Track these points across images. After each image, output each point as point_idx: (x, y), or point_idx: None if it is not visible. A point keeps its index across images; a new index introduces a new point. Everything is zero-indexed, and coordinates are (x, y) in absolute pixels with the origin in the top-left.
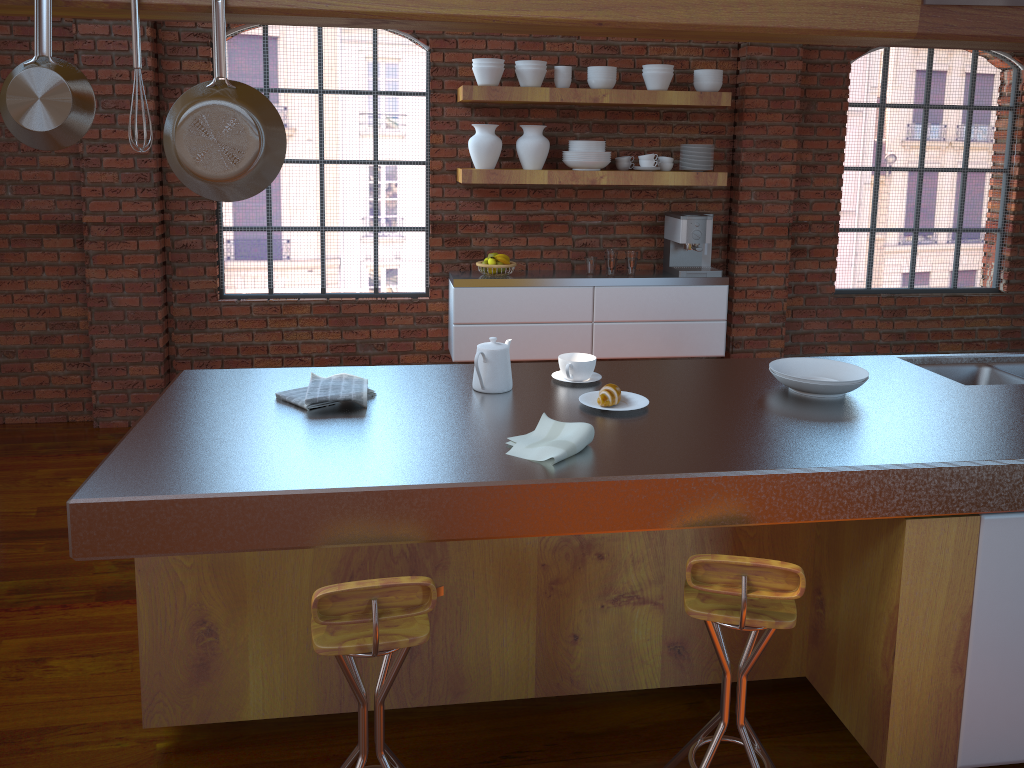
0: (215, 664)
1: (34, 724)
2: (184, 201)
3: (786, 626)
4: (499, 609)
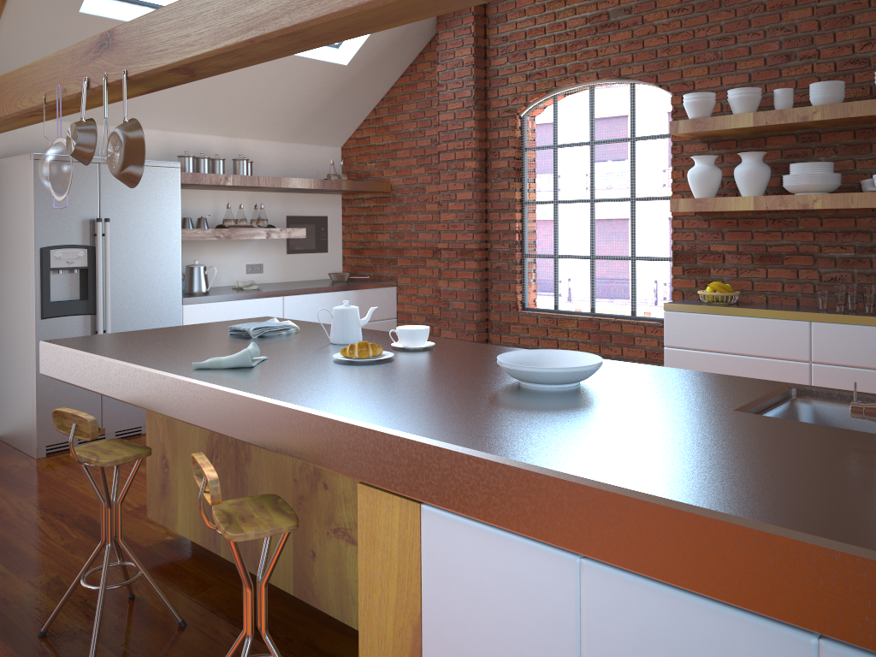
0: (167, 487)
1: None
2: (498, 234)
3: (227, 537)
4: None
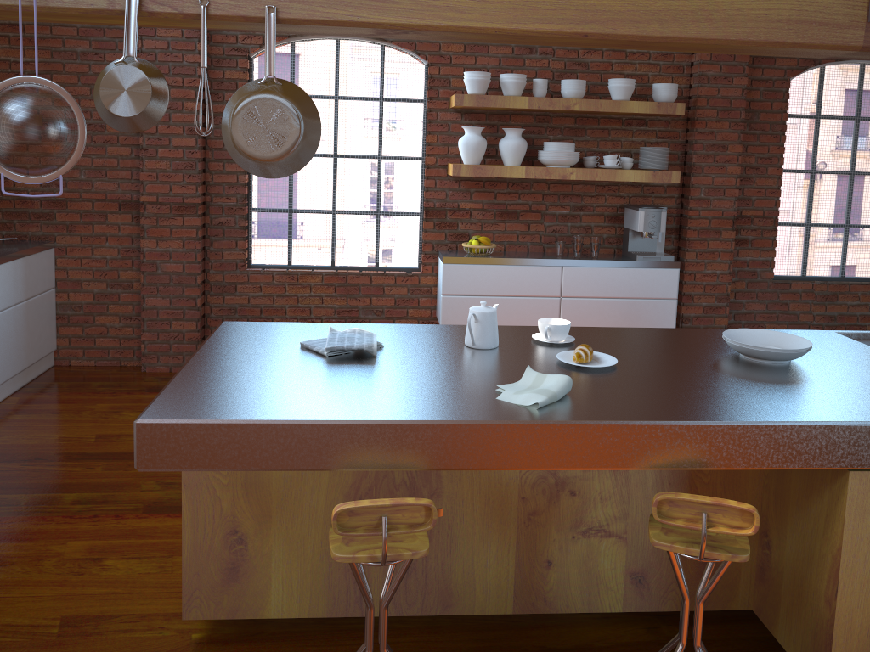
0: (244, 568)
1: (92, 612)
2: (222, 186)
3: (741, 560)
4: (484, 535)
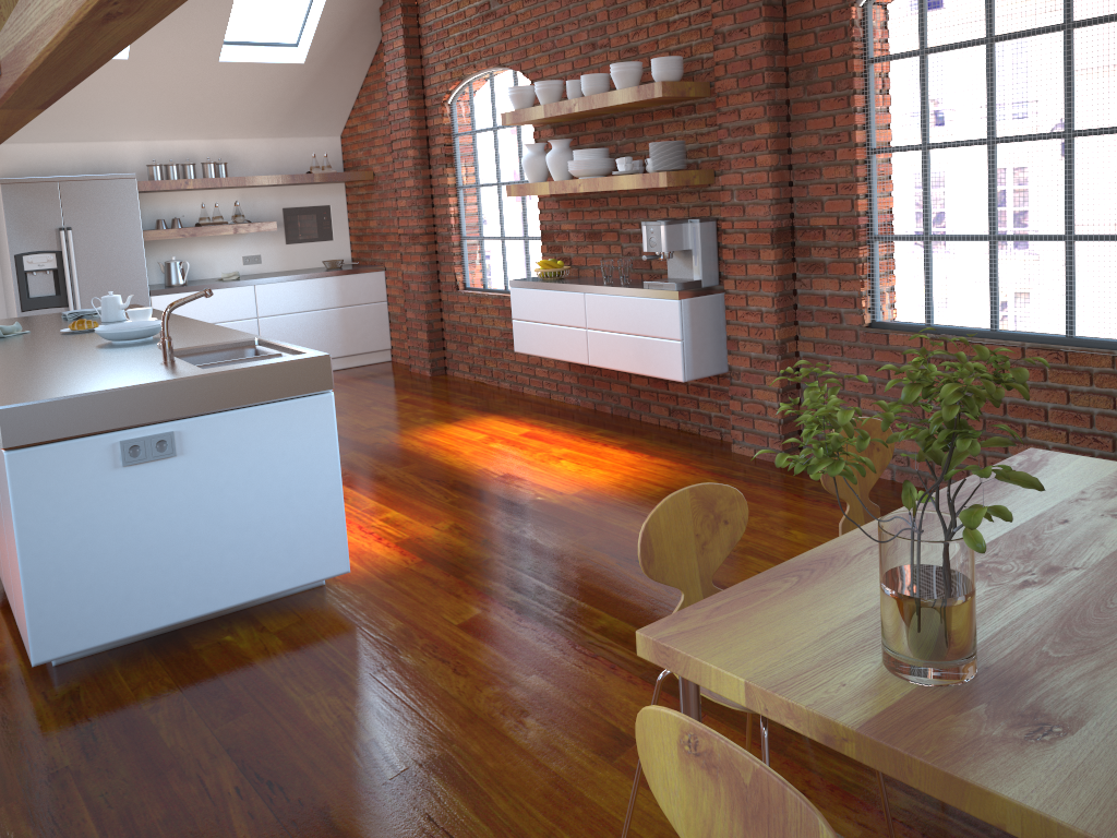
0: None
1: None
2: (440, 218)
3: None
4: None
